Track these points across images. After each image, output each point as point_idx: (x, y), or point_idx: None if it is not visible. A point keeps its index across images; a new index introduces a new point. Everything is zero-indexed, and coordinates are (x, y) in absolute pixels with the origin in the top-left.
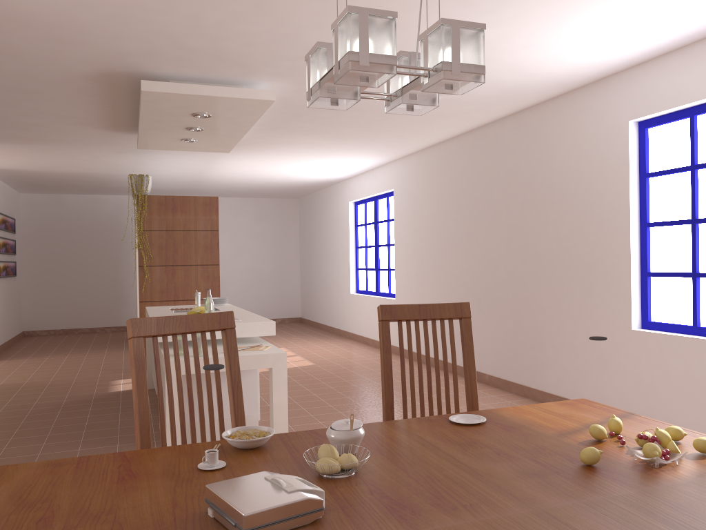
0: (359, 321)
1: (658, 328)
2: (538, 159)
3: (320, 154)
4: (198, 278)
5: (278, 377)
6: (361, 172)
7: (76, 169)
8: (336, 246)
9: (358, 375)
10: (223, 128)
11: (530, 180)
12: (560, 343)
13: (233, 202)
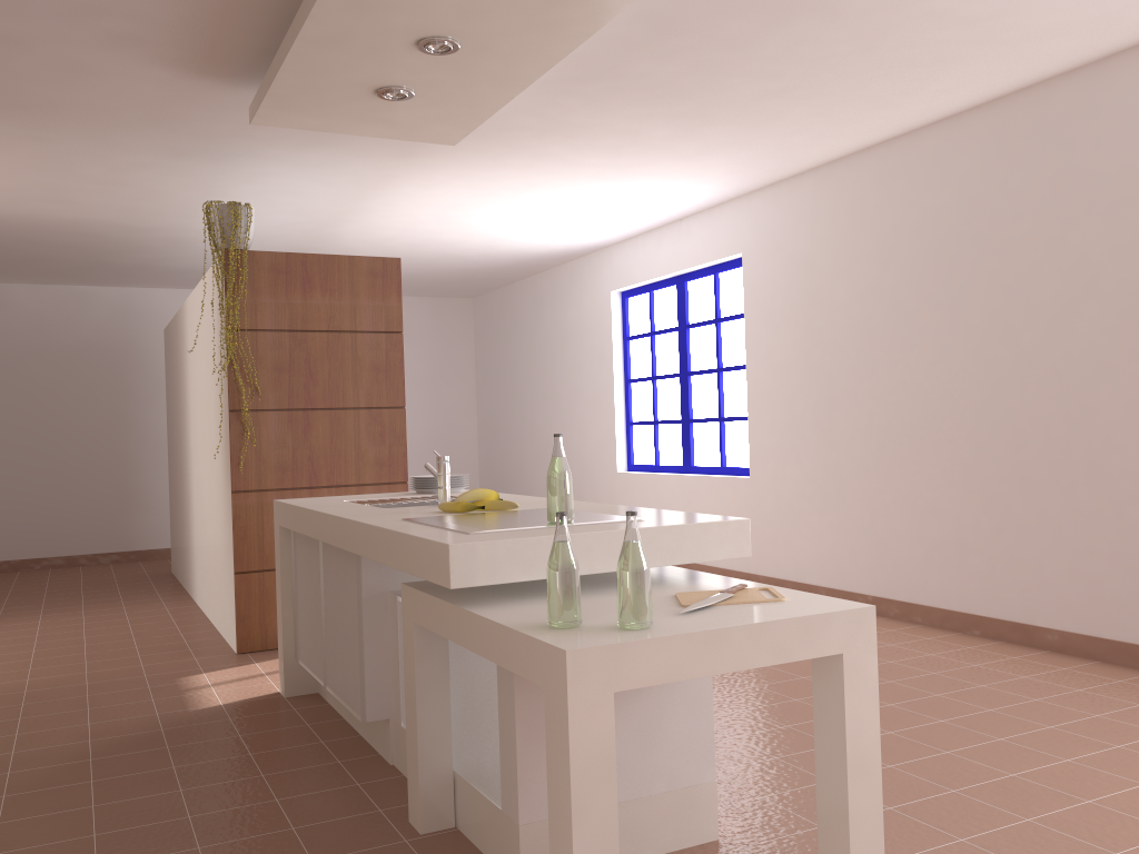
0: None
1: None
2: None
3: (614, 173)
4: (360, 437)
5: (858, 682)
6: (649, 229)
7: (59, 209)
8: (575, 381)
9: None
10: (509, 44)
11: None
12: None
13: None
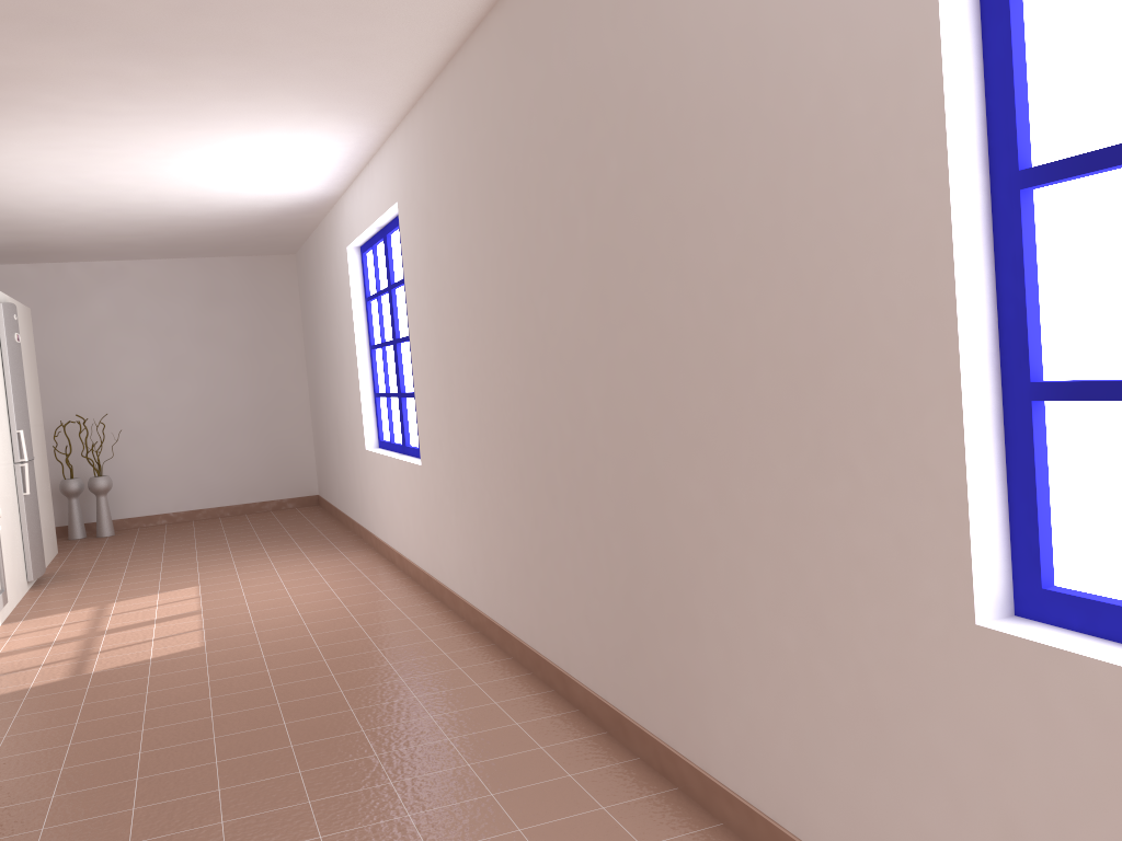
0: (381, 510)
1: (1087, 625)
2: (647, 21)
3: (181, 120)
4: None
5: None
6: (352, 175)
7: None
8: (341, 346)
9: (267, 689)
10: None
11: (632, 98)
12: (742, 631)
13: (152, 269)
